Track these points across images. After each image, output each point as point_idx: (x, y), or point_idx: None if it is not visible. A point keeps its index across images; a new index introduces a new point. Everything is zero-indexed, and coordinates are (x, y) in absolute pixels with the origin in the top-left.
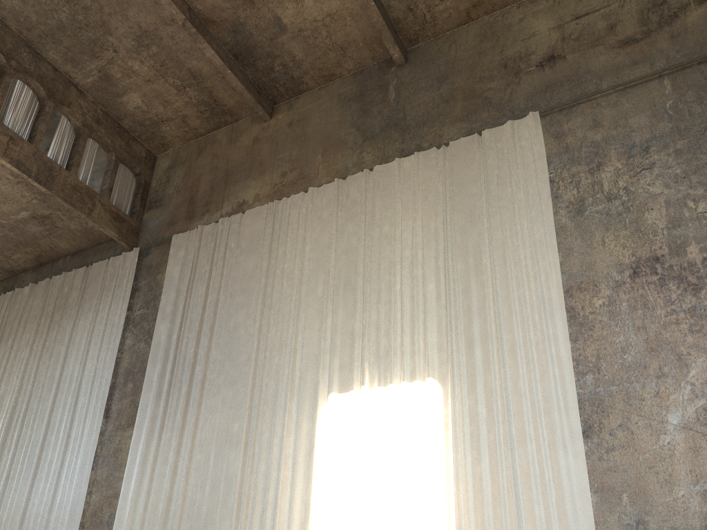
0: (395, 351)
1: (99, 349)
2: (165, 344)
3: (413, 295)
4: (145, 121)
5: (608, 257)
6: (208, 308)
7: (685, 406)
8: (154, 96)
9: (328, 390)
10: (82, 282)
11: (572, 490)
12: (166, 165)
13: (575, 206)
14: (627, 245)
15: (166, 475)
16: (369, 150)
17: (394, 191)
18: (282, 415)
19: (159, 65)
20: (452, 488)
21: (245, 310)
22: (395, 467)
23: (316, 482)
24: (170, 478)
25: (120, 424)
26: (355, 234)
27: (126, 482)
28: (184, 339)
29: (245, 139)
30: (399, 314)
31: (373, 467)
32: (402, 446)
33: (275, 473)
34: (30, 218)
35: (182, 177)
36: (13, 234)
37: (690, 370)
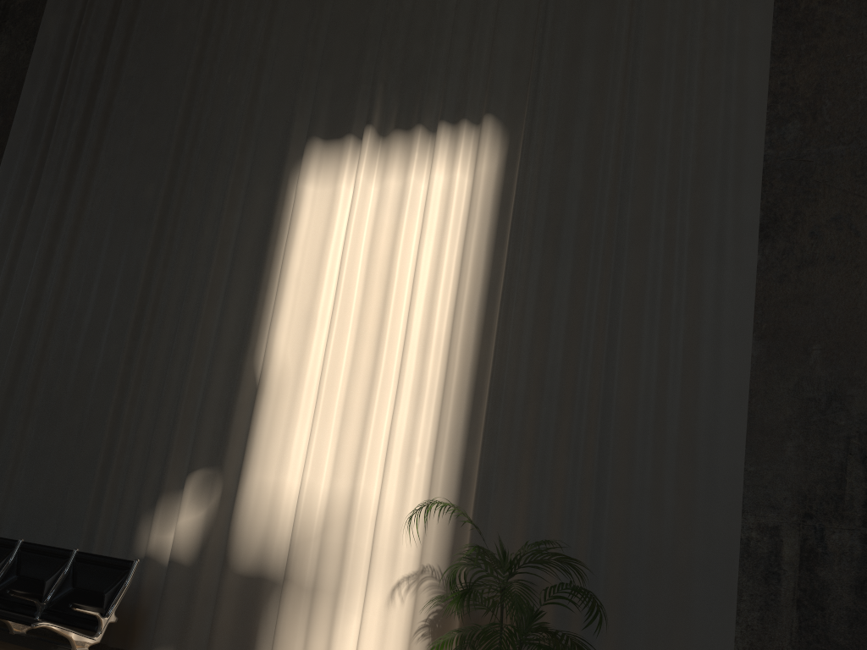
0: (436, 67)
1: None
2: (54, 50)
3: None
4: None
5: None
6: None
7: None
8: None
9: (308, 132)
10: None
11: (719, 328)
12: None
13: None
14: None
15: (34, 263)
16: None
17: None
18: (227, 174)
19: None
20: (497, 313)
21: None
22: (403, 271)
23: (267, 289)
24: (38, 269)
25: None
26: None
27: None
28: (85, 41)
29: None
30: (453, 0)
31: (365, 270)
32: (421, 234)
33: (202, 271)
34: None
35: None
36: None
37: None
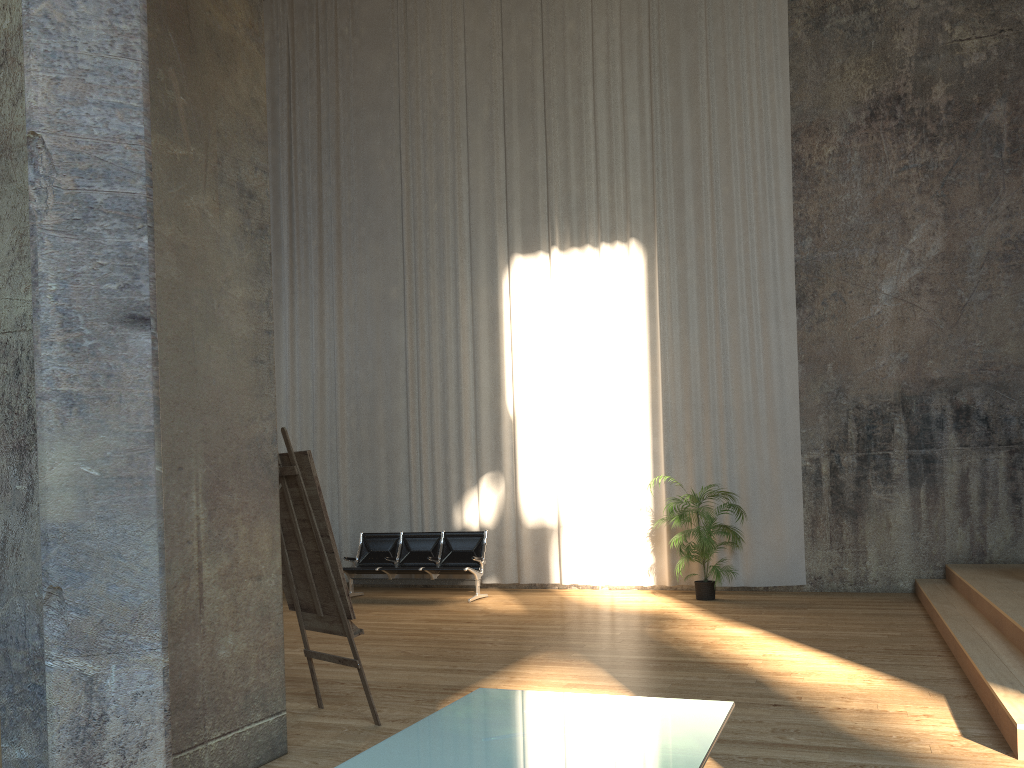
0: (590, 203)
1: None
2: (271, 179)
3: (610, 128)
4: None
5: (845, 92)
6: (325, 129)
7: (900, 275)
8: None
9: (510, 249)
10: None
11: (781, 362)
12: None
13: (814, 16)
14: (869, 77)
15: (313, 350)
16: None
17: None
18: (453, 278)
19: None
20: (658, 362)
21: (382, 136)
22: (594, 340)
23: (504, 357)
24: (318, 354)
25: None
26: (529, 32)
27: None
28: (299, 172)
29: None
30: (592, 153)
31: (569, 340)
32: (603, 316)
33: (452, 347)
34: None
35: None
36: None
37: (911, 237)
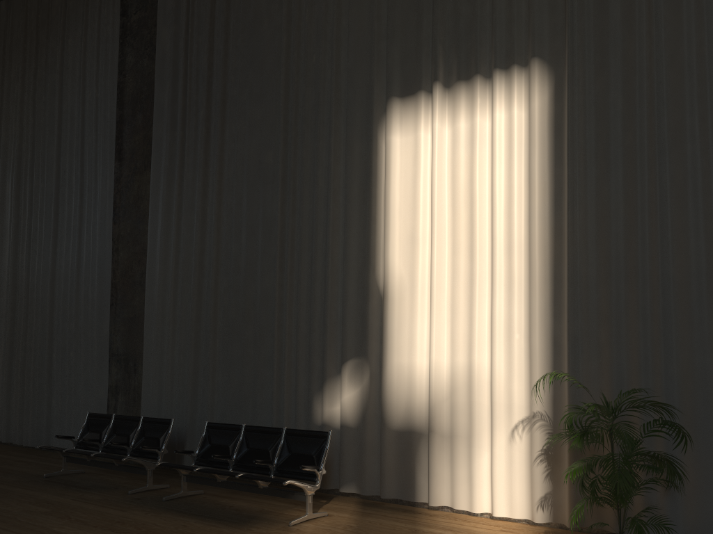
0: (483, 24)
1: (97, 73)
2: (171, 56)
3: None
4: None
5: None
6: None
7: None
8: None
9: (387, 94)
10: None
11: None
12: None
13: None
14: None
15: (194, 224)
16: None
17: None
18: (327, 136)
19: None
20: (564, 218)
21: None
22: (482, 194)
23: (376, 221)
24: (199, 228)
25: (136, 167)
26: None
27: (151, 235)
28: (194, 45)
29: None
30: None
31: (451, 196)
32: (493, 163)
33: (323, 213)
34: None
35: None
36: None
37: None
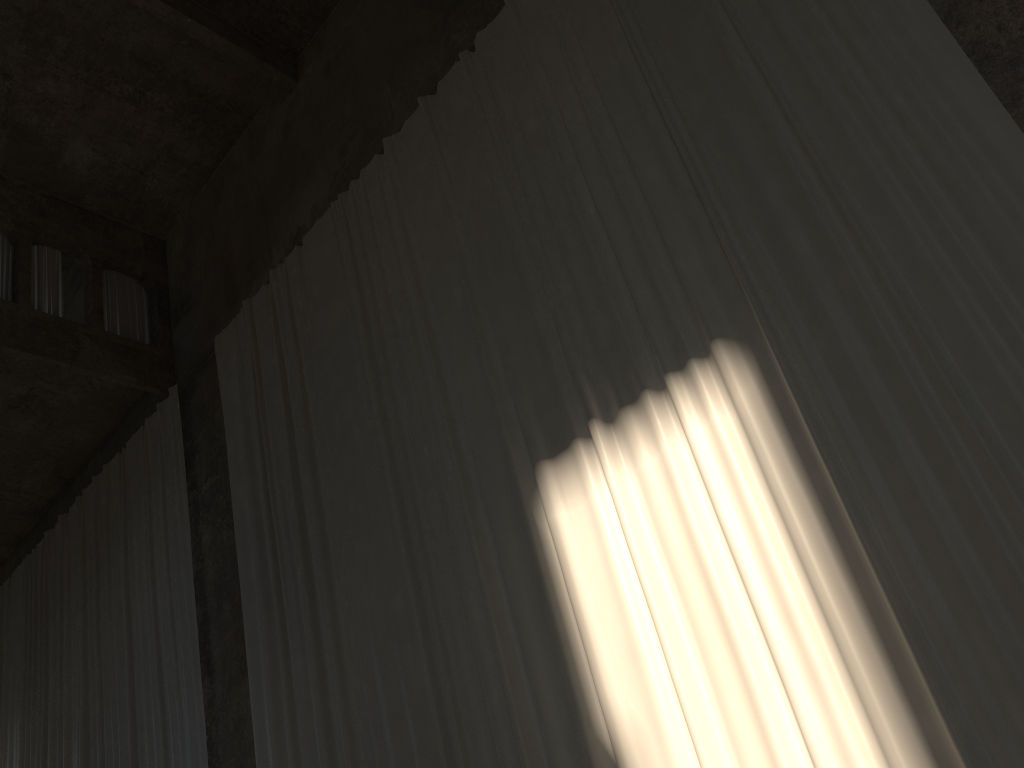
0: (630, 327)
1: (168, 569)
2: (252, 514)
3: (623, 206)
4: (116, 184)
5: None
6: (296, 424)
7: None
8: (106, 132)
9: (531, 459)
10: (120, 479)
11: None
12: (180, 246)
13: None
14: None
15: (316, 734)
16: (460, 25)
17: (523, 55)
18: (468, 544)
19: (85, 70)
20: (856, 540)
21: (351, 396)
22: (713, 549)
23: (570, 644)
24: (322, 738)
25: (231, 677)
26: (484, 168)
27: None
28: (277, 491)
29: (272, 137)
30: (611, 258)
31: (668, 568)
32: (712, 498)
33: (490, 658)
34: (6, 410)
35: (206, 249)
36: (1, 449)
37: None
